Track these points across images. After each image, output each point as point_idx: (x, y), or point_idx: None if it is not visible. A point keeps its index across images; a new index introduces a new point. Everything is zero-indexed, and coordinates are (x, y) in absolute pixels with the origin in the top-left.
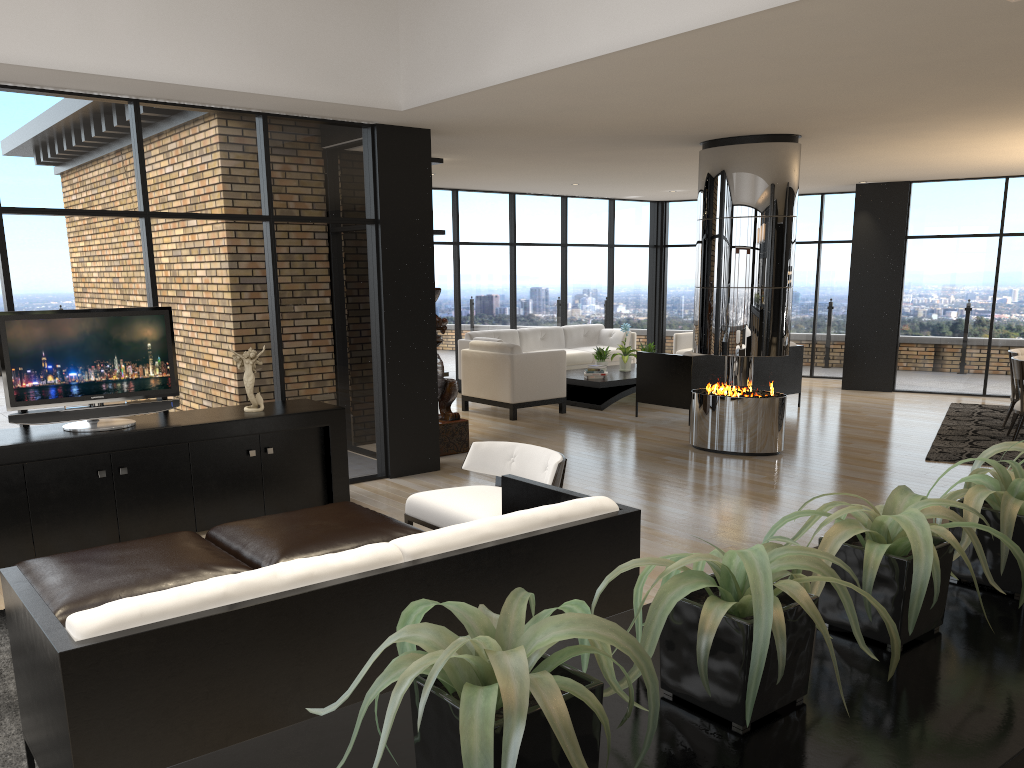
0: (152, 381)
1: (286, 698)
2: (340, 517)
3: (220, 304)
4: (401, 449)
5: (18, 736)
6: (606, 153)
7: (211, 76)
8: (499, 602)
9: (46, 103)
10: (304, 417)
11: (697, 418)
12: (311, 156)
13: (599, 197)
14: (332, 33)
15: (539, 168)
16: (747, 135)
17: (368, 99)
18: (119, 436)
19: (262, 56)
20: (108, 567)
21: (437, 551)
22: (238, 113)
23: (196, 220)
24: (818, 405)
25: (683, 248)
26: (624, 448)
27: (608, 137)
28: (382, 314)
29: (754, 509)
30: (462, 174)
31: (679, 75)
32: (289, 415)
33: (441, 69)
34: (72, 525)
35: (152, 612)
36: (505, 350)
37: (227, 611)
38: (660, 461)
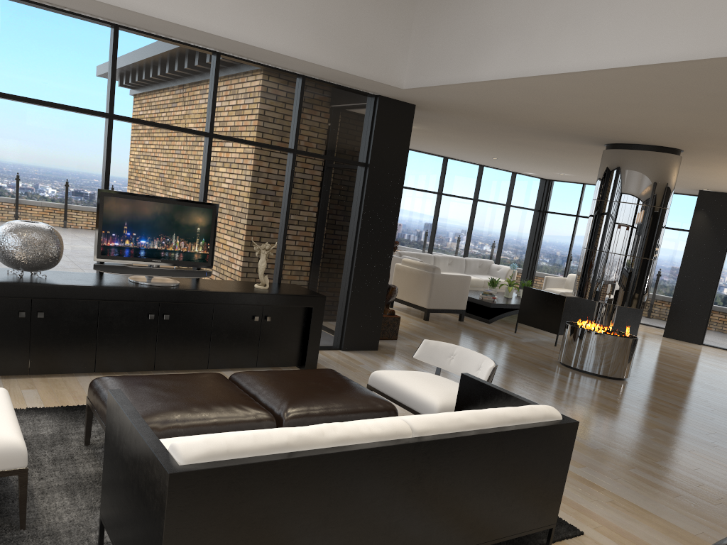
0: (195, 255)
1: (315, 530)
2: (329, 381)
3: (248, 207)
4: (353, 331)
5: (87, 511)
6: (531, 141)
7: (278, 44)
8: (471, 478)
9: (157, 45)
10: (297, 298)
11: (568, 343)
12: (330, 111)
13: (506, 170)
14: (366, 26)
15: (476, 143)
16: (643, 144)
17: (381, 77)
18: (168, 292)
19: (315, 35)
20: (166, 393)
21: (436, 432)
22: (286, 73)
23: (243, 144)
24: (647, 346)
25: (559, 215)
26: (509, 356)
27: (540, 130)
28: (358, 232)
29: (614, 421)
30: (418, 139)
31: (623, 94)
32: (287, 295)
33: (440, 63)
34: (124, 350)
35: (235, 450)
36: (428, 269)
37: (289, 458)
38: (538, 370)
